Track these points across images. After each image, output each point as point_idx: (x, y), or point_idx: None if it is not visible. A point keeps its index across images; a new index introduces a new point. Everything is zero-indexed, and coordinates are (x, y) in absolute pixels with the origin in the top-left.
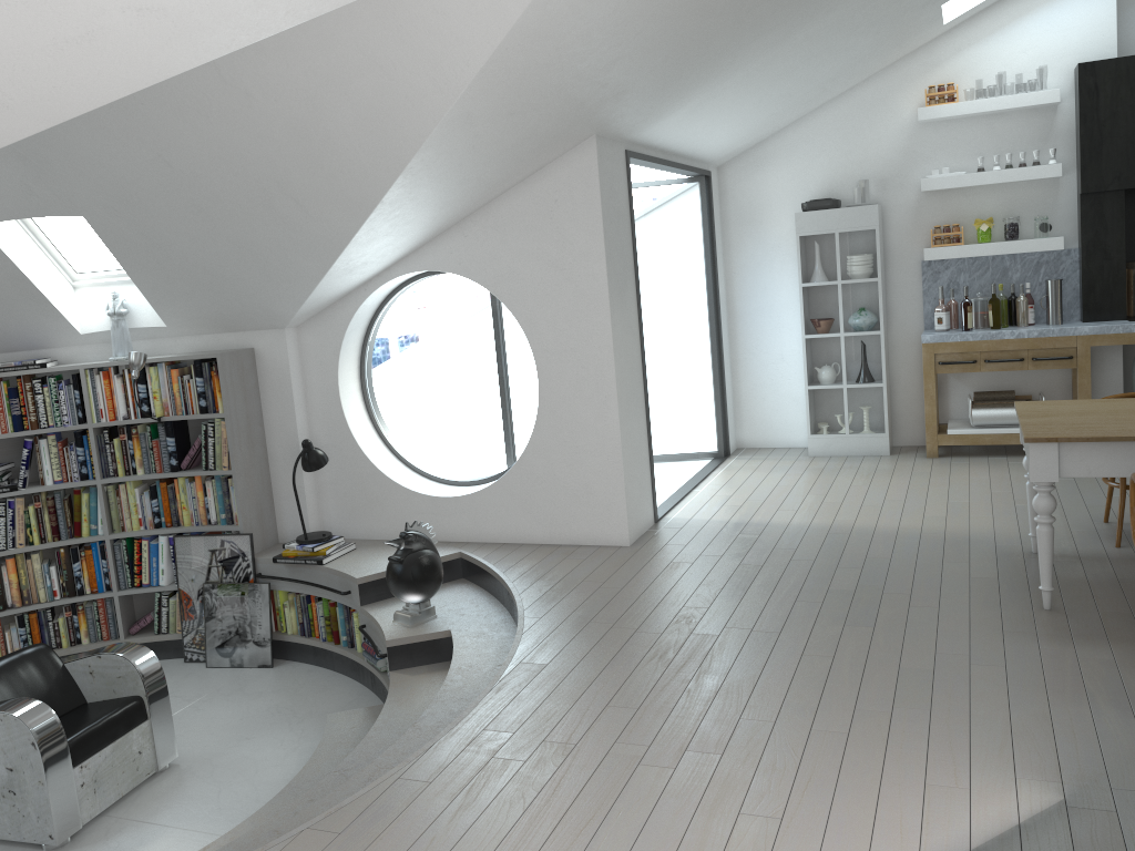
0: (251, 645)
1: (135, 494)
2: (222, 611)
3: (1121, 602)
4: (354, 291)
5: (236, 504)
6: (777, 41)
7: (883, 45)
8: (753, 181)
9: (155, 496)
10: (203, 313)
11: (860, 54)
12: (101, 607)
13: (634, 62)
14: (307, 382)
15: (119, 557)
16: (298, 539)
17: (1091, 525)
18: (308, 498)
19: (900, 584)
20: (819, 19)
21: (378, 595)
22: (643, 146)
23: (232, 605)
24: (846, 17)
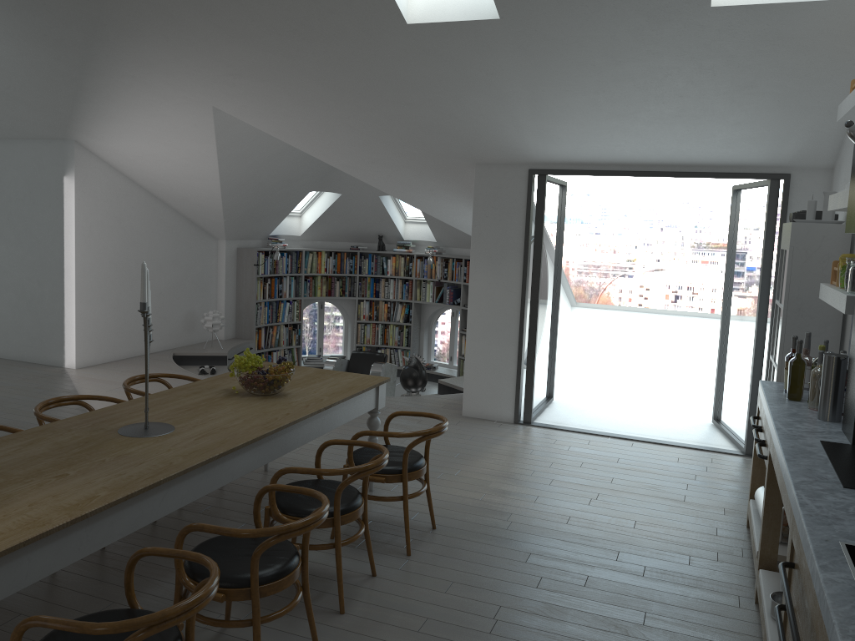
0: None
1: None
2: None
3: (257, 486)
4: None
5: None
6: (494, 98)
7: (736, 49)
8: (837, 184)
9: None
10: None
11: (709, 65)
12: None
13: (387, 133)
14: None
15: None
16: None
17: (427, 521)
18: None
19: (338, 452)
20: (498, 79)
21: (443, 392)
22: (570, 164)
23: None
24: (534, 67)
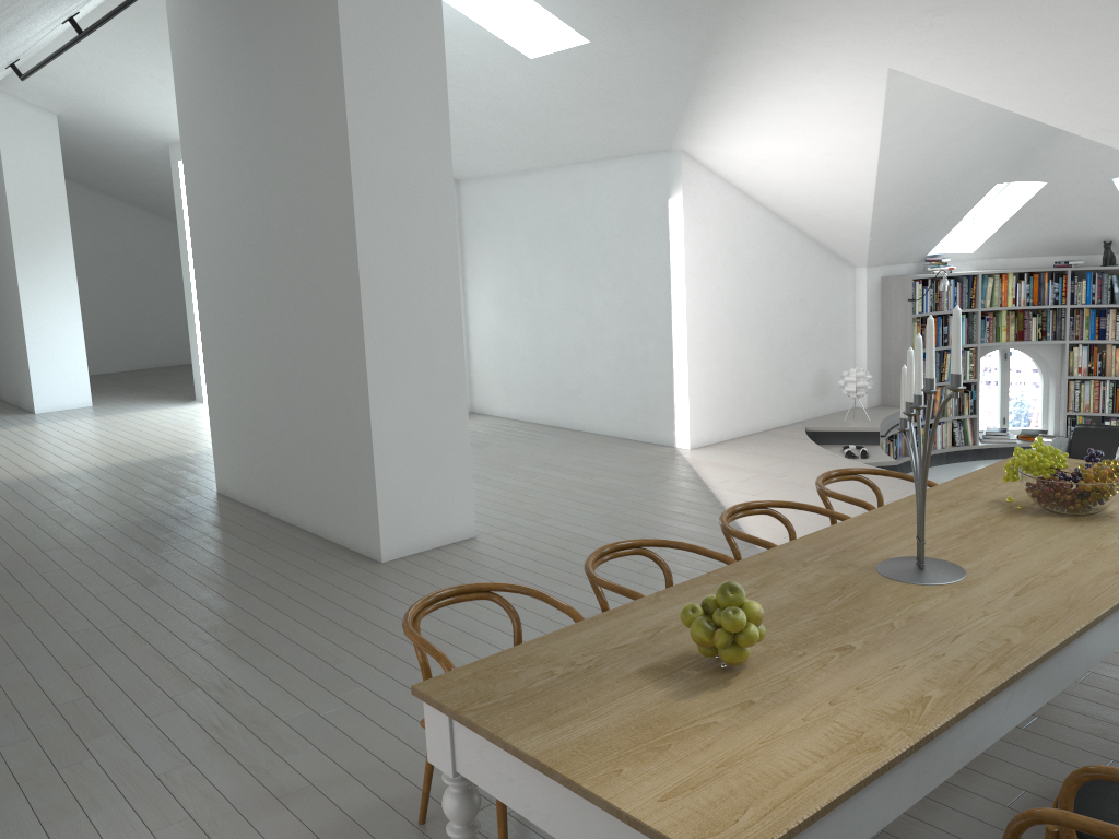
0: None
1: None
2: None
3: None
4: None
5: None
6: None
7: None
8: None
9: None
10: None
11: None
12: None
13: None
14: None
15: None
16: None
17: None
18: None
19: None
20: None
21: None
22: None
23: None
24: None
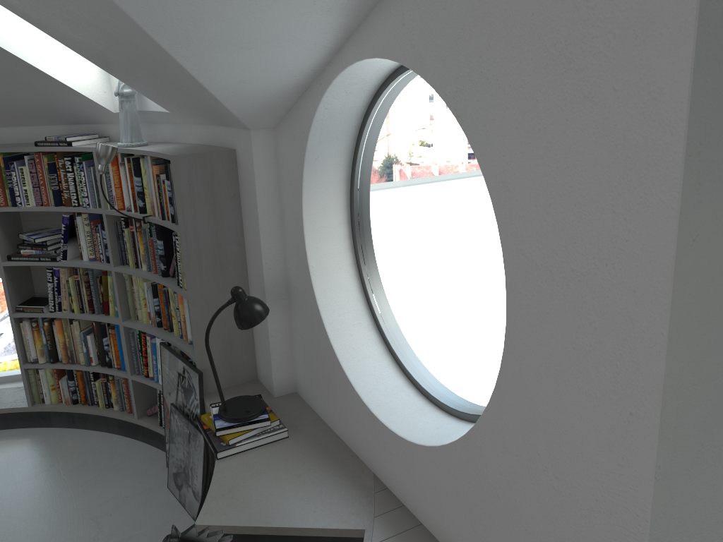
0: (190, 491)
1: (144, 288)
2: (178, 440)
3: None
4: (311, 86)
5: (192, 335)
6: None
7: None
8: None
9: (156, 296)
10: (176, 101)
11: None
12: (124, 383)
13: None
14: (282, 203)
15: (132, 344)
16: (221, 405)
17: None
18: (274, 345)
19: None
20: None
21: None
22: None
23: (183, 440)
24: None
